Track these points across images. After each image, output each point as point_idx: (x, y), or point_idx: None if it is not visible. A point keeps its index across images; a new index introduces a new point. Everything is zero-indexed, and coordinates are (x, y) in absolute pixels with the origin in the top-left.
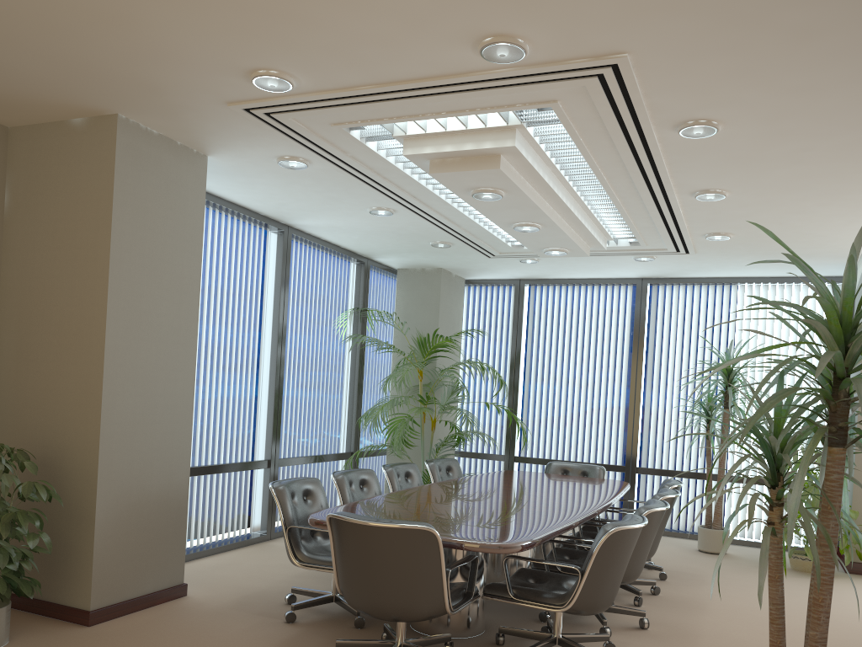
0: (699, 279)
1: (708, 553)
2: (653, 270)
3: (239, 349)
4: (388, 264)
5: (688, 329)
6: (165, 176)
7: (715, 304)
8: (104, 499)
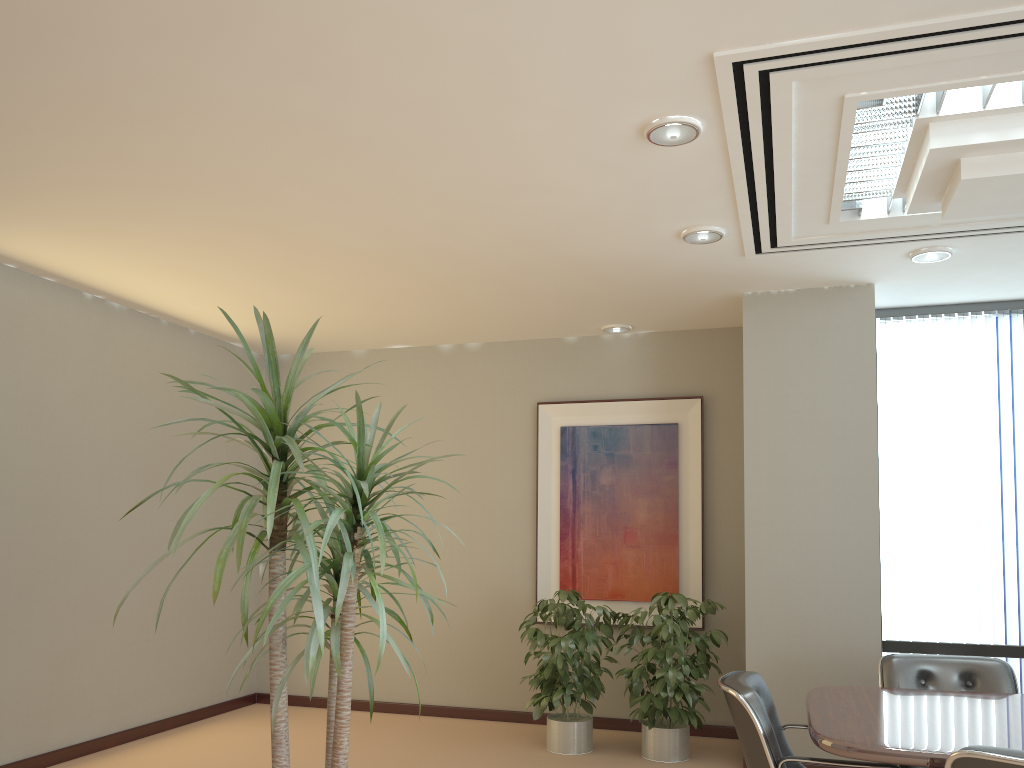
0: None
1: None
2: None
3: None
4: None
5: None
6: (809, 327)
7: None
8: (755, 651)
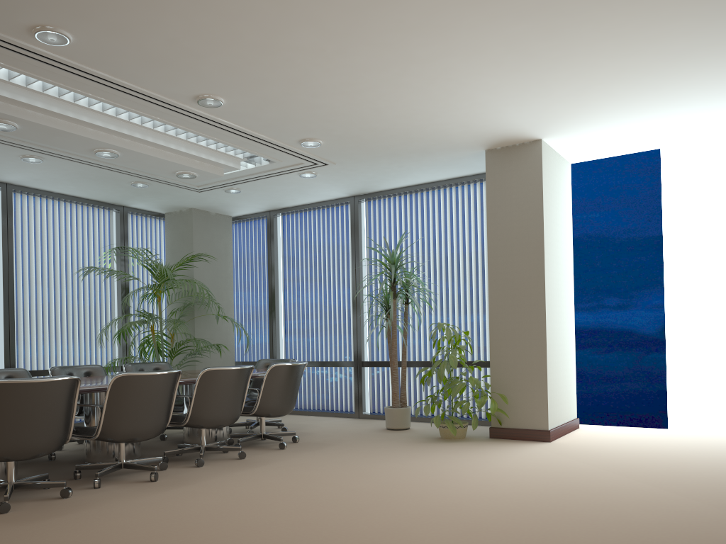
0: (395, 190)
1: (390, 430)
2: (345, 187)
3: None
4: (151, 210)
5: (393, 236)
6: None
7: (413, 210)
8: None
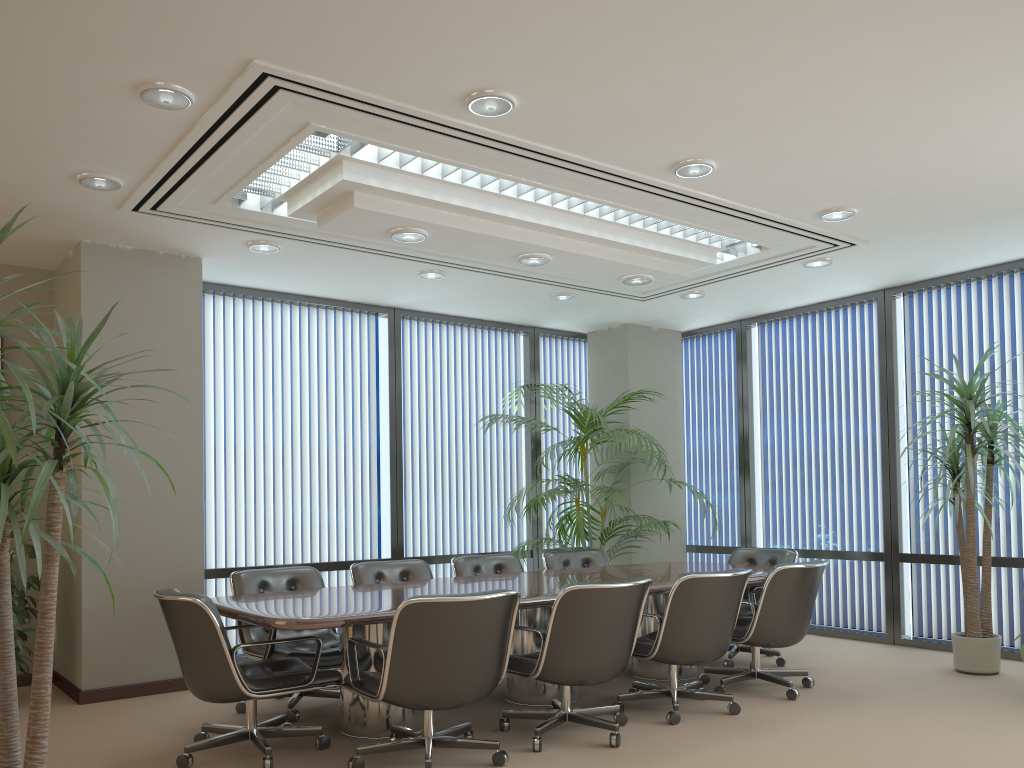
0: (960, 274)
1: (963, 673)
2: (873, 276)
3: (340, 443)
4: (569, 330)
5: (956, 349)
6: (146, 286)
7: (993, 306)
8: (92, 587)
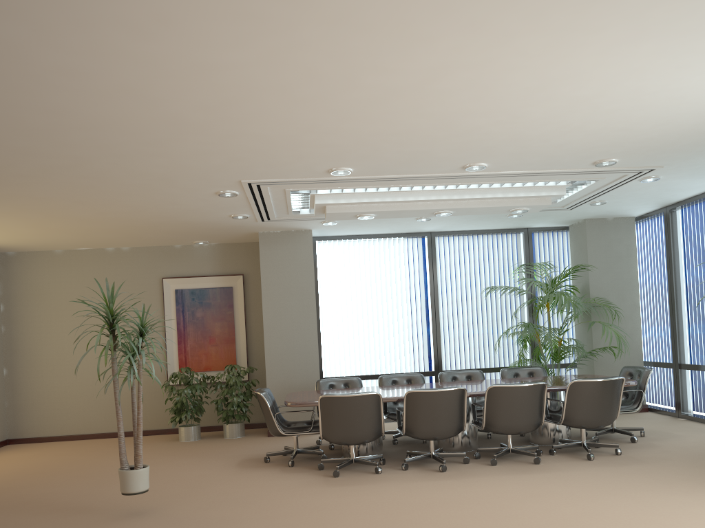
0: None
1: None
2: None
3: (403, 309)
4: (554, 226)
5: None
6: (287, 247)
7: None
8: (270, 386)
